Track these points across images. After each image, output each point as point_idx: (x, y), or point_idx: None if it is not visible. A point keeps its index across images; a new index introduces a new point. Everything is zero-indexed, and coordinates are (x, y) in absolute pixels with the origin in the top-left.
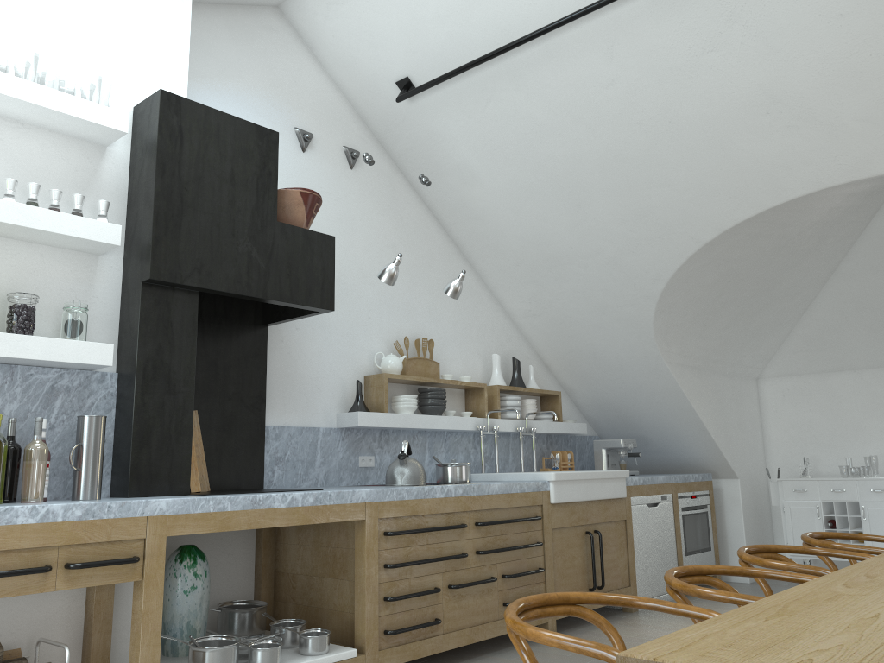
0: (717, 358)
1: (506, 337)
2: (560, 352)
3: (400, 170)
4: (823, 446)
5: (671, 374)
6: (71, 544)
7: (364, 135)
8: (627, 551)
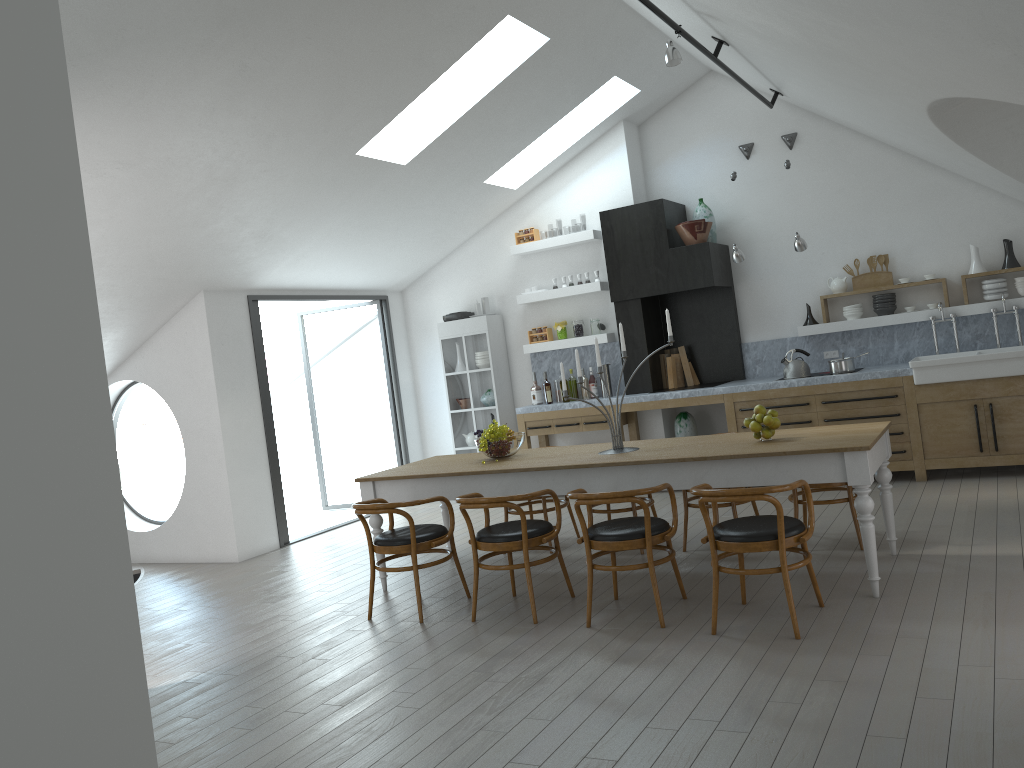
0: None
1: (1005, 218)
2: None
3: (840, 125)
4: None
5: None
6: (583, 415)
7: (800, 117)
8: None
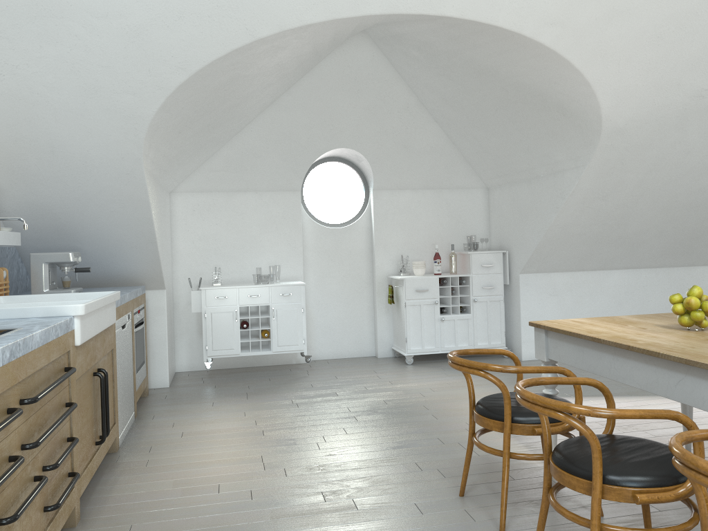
0: (167, 169)
1: None
2: (2, 139)
3: None
4: (225, 257)
5: (145, 181)
6: None
7: None
8: (113, 384)
